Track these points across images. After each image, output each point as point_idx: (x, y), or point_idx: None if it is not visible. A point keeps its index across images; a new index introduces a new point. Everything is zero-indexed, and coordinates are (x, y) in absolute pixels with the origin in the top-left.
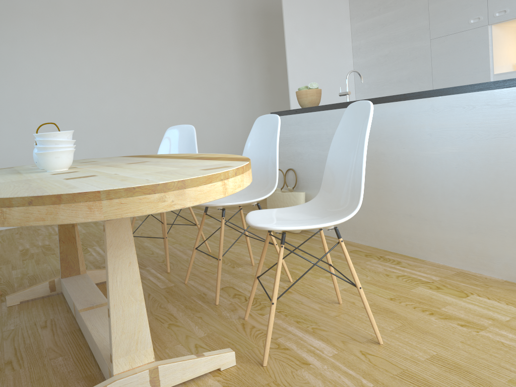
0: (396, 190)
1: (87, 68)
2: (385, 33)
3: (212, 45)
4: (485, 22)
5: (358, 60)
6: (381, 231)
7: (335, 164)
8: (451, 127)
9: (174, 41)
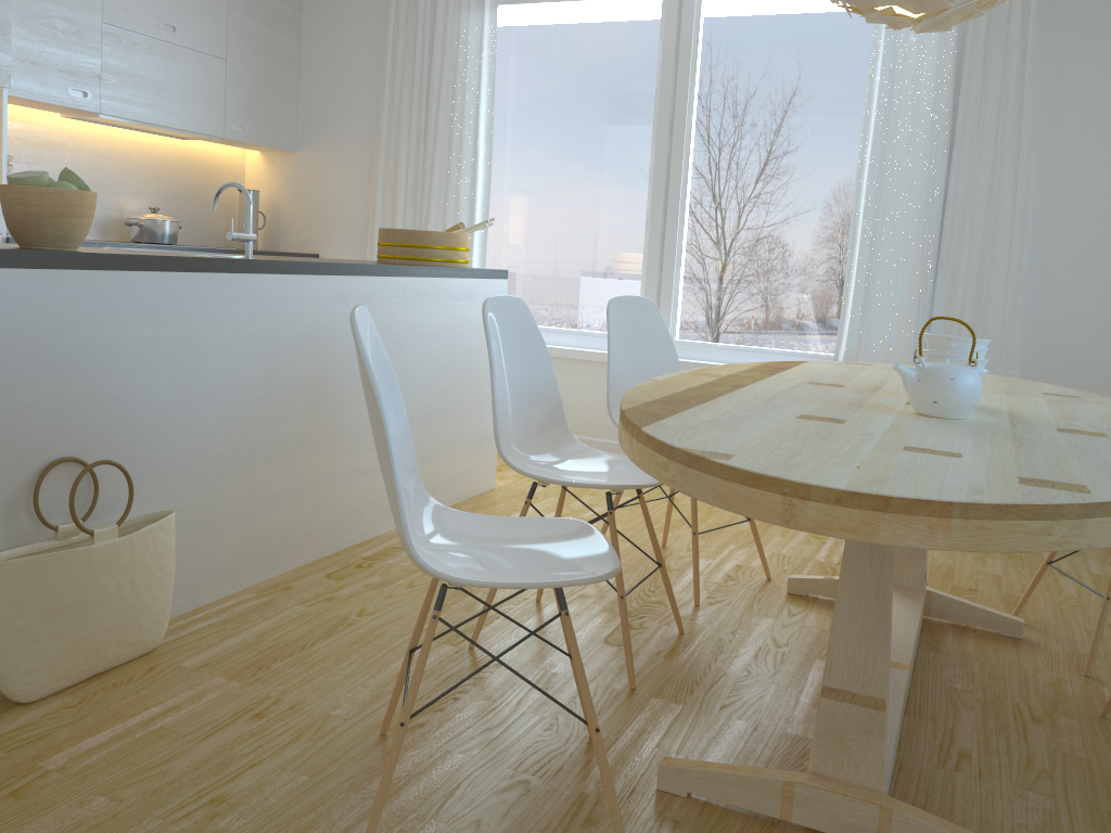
0: (349, 434)
1: None
2: None
3: None
4: None
5: None
6: (317, 524)
7: (619, 373)
8: (418, 322)
9: None
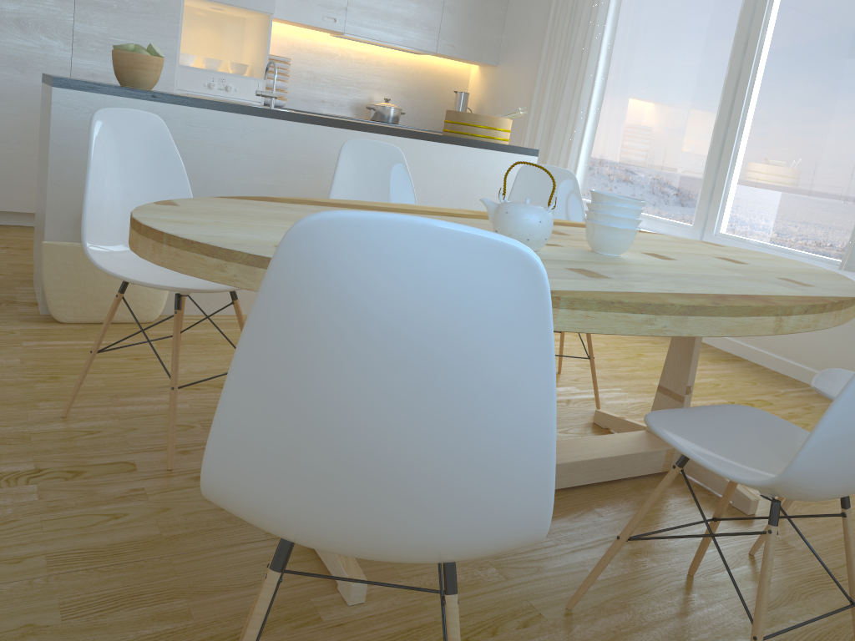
0: None
1: None
2: None
3: None
4: None
5: None
6: None
7: None
8: (427, 174)
9: None
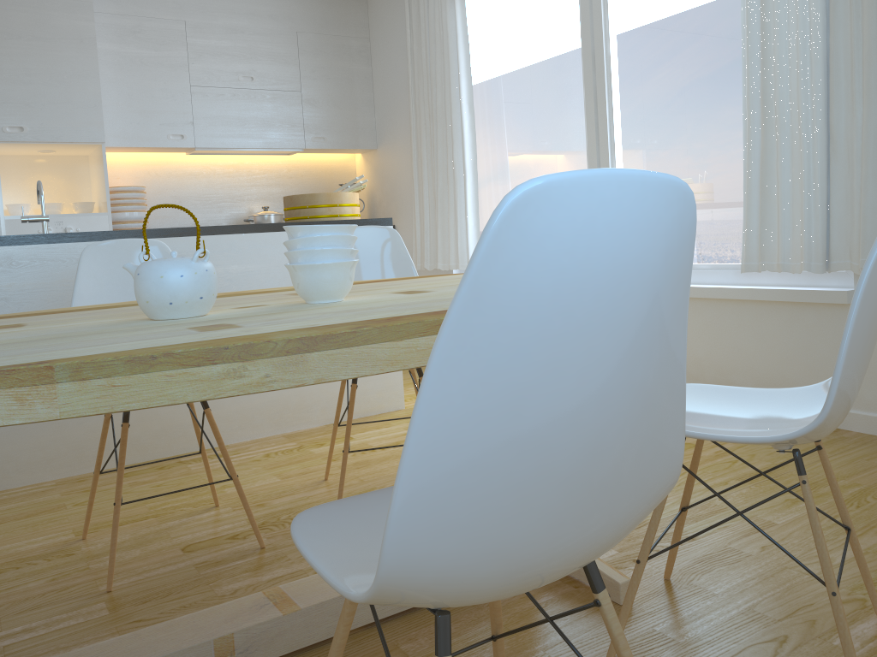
0: None
1: None
2: None
3: None
4: None
5: None
6: (144, 433)
7: None
8: (259, 269)
9: None
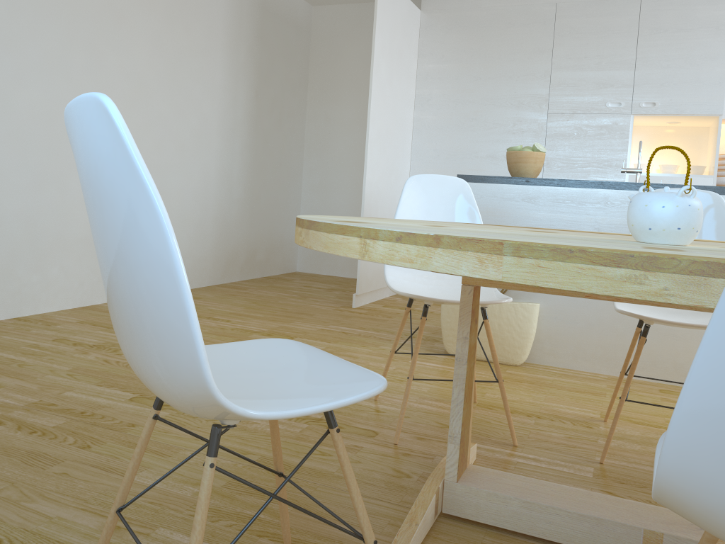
0: None
1: (1, 2)
2: (477, 89)
3: (198, 31)
4: (627, 110)
5: (422, 115)
6: (687, 363)
7: None
8: None
9: (149, 4)
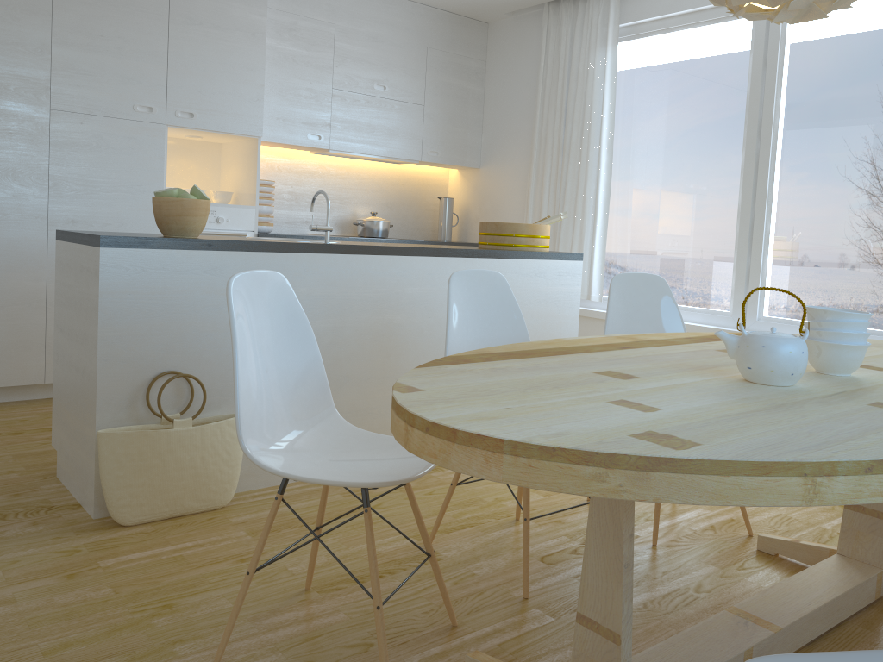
0: None
1: None
2: None
3: None
4: (160, 119)
5: None
6: None
7: None
8: None
9: None
